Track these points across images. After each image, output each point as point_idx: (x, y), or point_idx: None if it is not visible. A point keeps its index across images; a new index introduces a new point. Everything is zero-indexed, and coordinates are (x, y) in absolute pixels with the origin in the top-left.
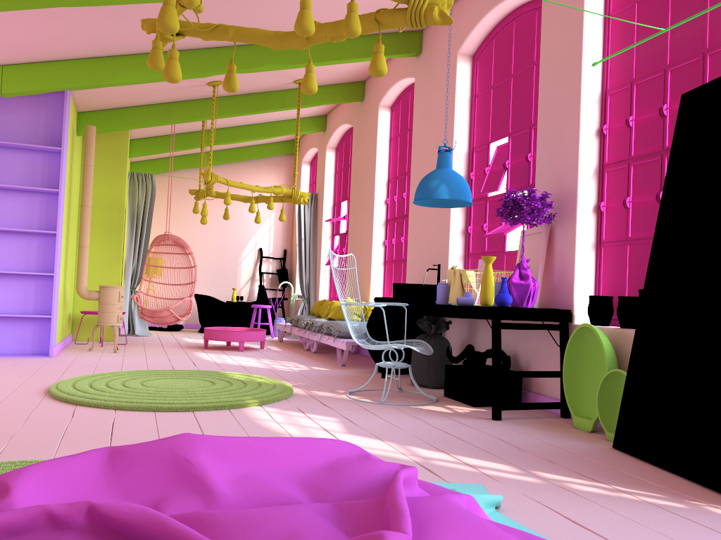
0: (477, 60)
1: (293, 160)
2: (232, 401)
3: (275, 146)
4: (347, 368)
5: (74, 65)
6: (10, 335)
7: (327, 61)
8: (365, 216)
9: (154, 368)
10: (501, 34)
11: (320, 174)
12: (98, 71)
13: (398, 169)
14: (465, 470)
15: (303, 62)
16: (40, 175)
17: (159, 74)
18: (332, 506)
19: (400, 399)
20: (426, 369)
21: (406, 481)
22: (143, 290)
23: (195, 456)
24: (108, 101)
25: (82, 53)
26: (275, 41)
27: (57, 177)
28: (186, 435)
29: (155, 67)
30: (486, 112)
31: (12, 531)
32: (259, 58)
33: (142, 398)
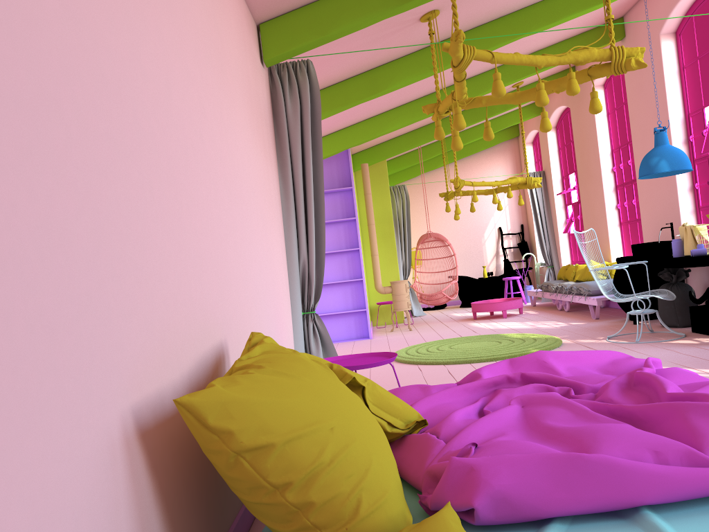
0: (679, 36)
1: (516, 143)
2: (520, 352)
3: (498, 135)
4: (601, 320)
5: (356, 128)
6: (341, 326)
7: (541, 69)
8: (595, 186)
9: (447, 338)
10: (699, 10)
11: (544, 153)
12: (372, 128)
13: (620, 140)
14: (706, 376)
15: (522, 76)
16: (340, 209)
17: (413, 117)
18: (617, 376)
19: (652, 338)
20: (672, 312)
21: (654, 363)
22: (409, 279)
23: (547, 359)
24: (372, 141)
25: (361, 119)
26: (515, 99)
27: (351, 208)
28: (540, 351)
29: (439, 139)
30: (695, 81)
31: (496, 384)
32: (485, 84)
33: (458, 356)
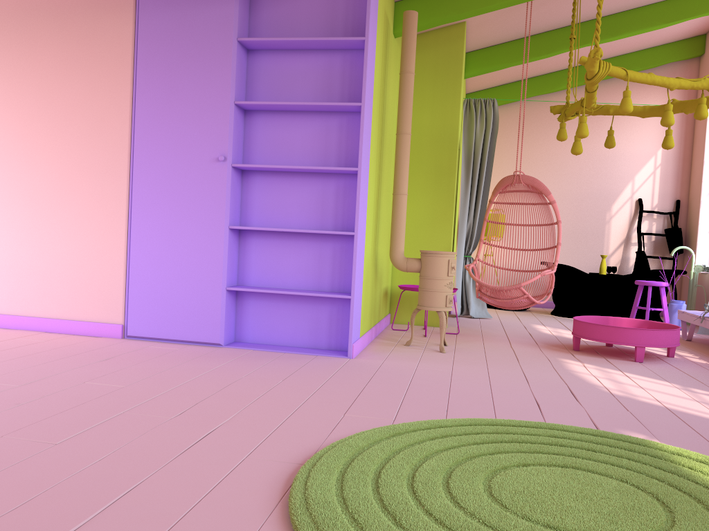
0: None
1: (695, 68)
2: None
3: (667, 49)
4: None
5: None
6: (301, 320)
7: None
8: None
9: (504, 404)
10: None
11: None
12: None
13: None
14: None
15: None
16: (338, 86)
17: None
18: None
19: None
20: None
21: None
22: (480, 255)
23: None
24: None
25: None
26: None
27: (361, 87)
28: None
29: None
30: None
31: None
32: None
33: None
